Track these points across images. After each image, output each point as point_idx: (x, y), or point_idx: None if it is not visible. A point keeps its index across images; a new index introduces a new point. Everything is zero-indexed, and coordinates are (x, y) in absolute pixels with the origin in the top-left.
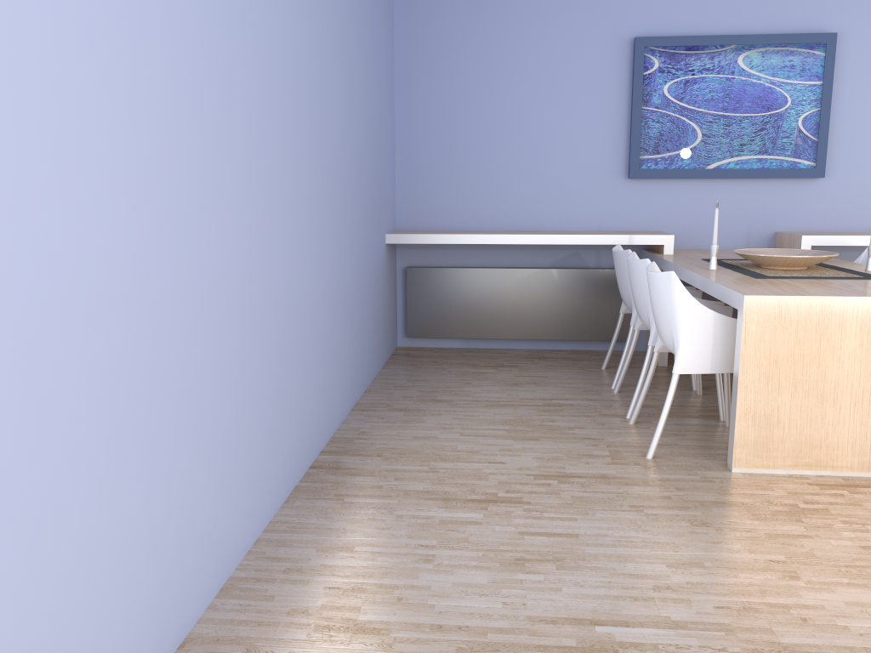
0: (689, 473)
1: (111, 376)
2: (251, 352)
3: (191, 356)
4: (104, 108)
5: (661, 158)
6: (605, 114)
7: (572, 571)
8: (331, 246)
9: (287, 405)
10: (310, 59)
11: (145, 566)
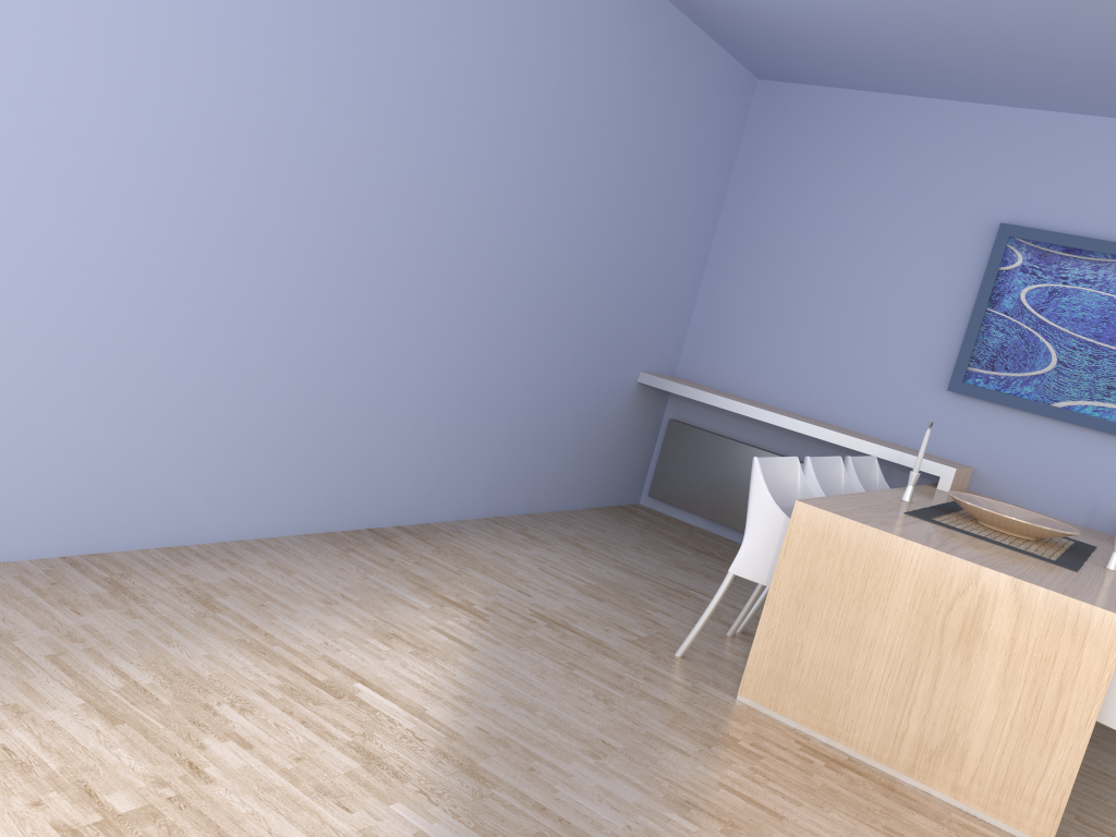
0: (689, 679)
1: (72, 319)
2: (285, 380)
3: (184, 346)
4: (124, 140)
5: (994, 376)
6: (942, 306)
7: (417, 659)
8: (486, 341)
9: (340, 452)
10: (491, 160)
11: (67, 469)
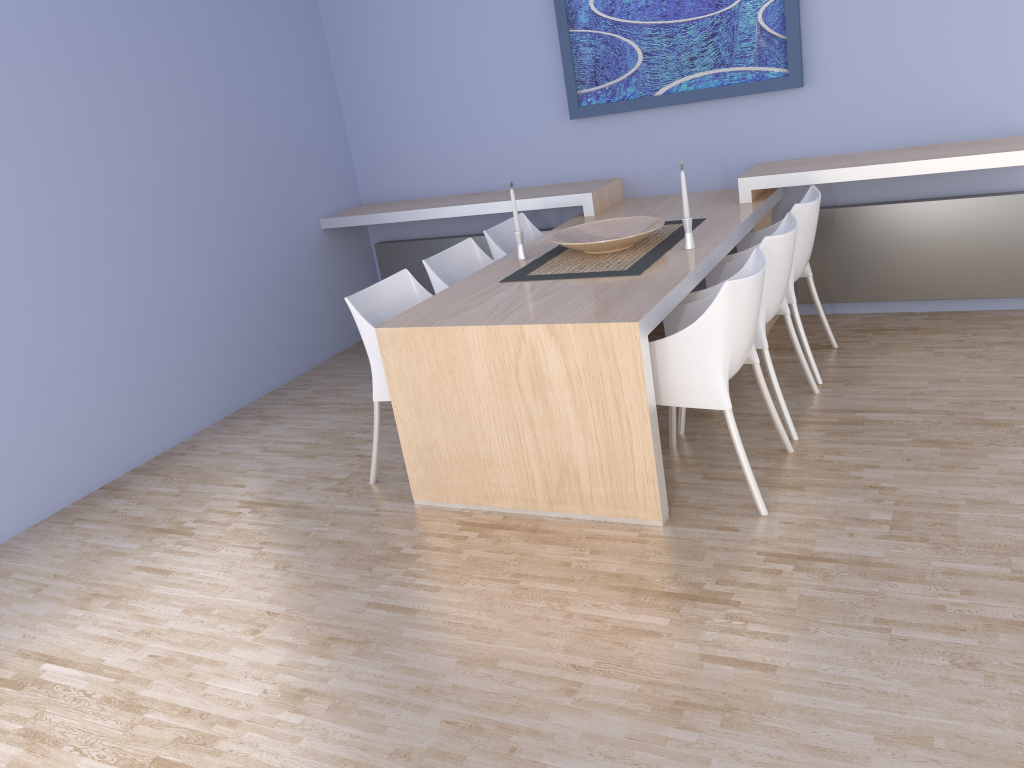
0: (375, 504)
1: None
2: None
3: None
4: None
5: (601, 90)
6: (537, 44)
7: (110, 610)
8: (125, 279)
9: (26, 445)
10: (19, 123)
11: None
